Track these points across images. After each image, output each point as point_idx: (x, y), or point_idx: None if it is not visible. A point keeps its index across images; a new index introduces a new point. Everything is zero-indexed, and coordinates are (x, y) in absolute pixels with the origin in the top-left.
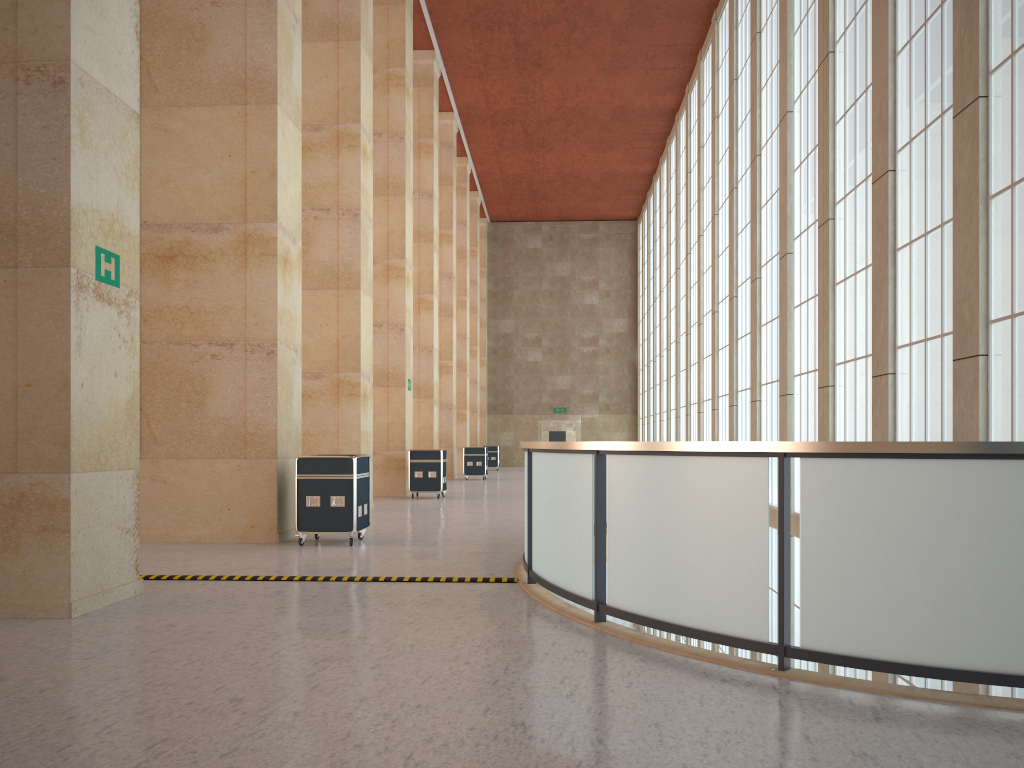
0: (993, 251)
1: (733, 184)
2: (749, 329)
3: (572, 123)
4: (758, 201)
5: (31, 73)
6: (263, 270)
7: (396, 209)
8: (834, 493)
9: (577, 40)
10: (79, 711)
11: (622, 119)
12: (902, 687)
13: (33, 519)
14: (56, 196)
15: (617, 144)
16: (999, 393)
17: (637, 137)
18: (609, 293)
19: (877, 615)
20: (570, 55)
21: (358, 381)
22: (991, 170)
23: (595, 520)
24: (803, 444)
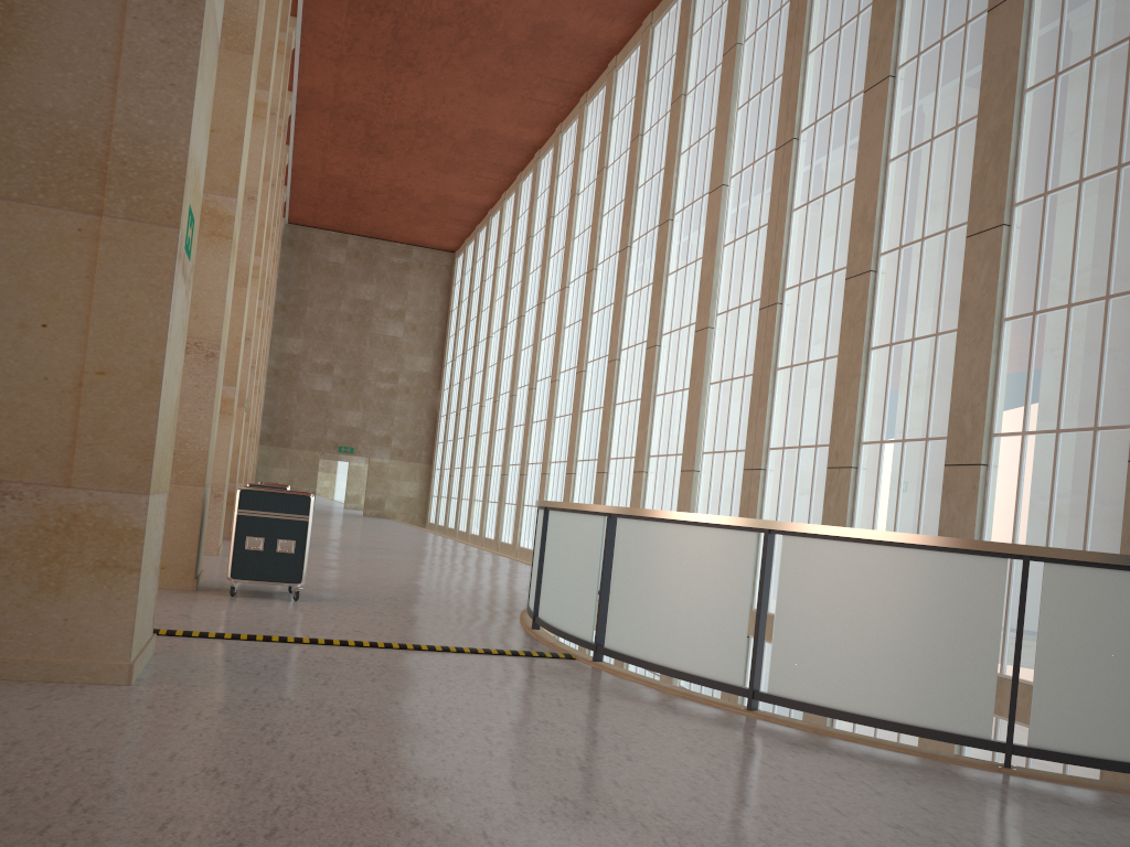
0: (1002, 369)
1: (627, 242)
2: (635, 396)
3: (423, 135)
4: (666, 267)
5: None
6: (212, 253)
7: None
8: (1078, 599)
9: (463, 49)
10: (408, 815)
11: (479, 144)
12: (1127, 785)
13: (88, 551)
14: (170, 134)
15: (464, 168)
16: (998, 502)
17: (488, 166)
18: (416, 327)
19: (1112, 717)
20: (449, 63)
21: (232, 397)
22: (1007, 294)
23: (759, 602)
24: (1054, 550)
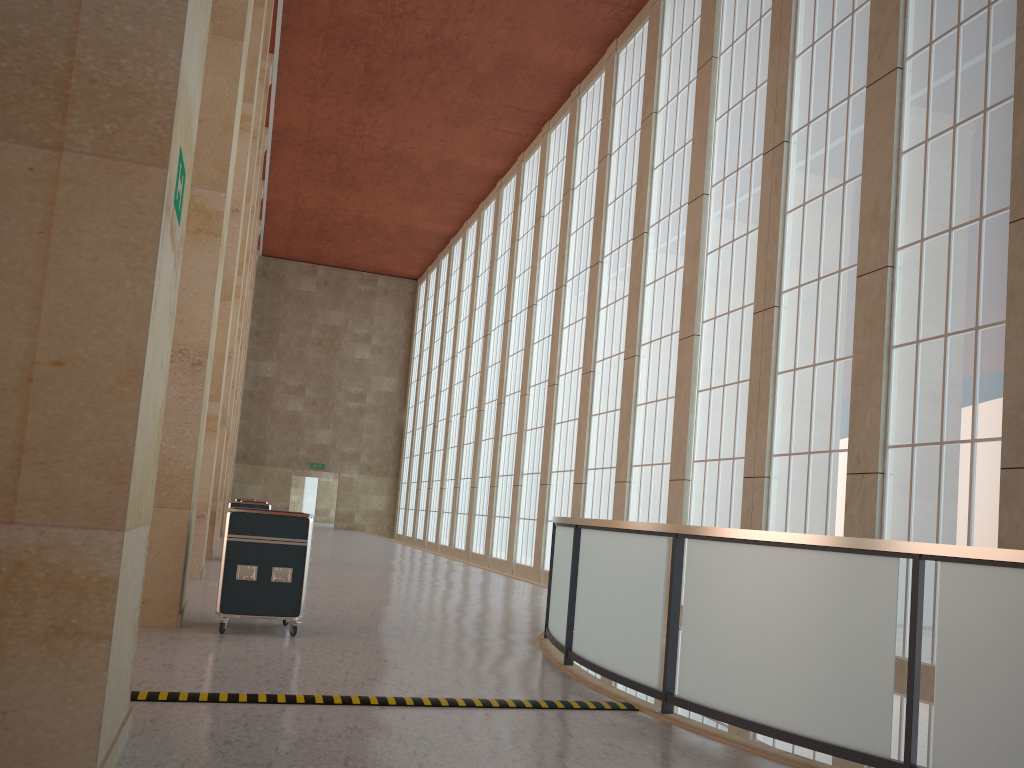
0: None
1: (599, 258)
2: (613, 406)
3: (392, 167)
4: (642, 278)
5: None
6: (199, 252)
7: None
8: None
9: (432, 81)
10: None
11: (444, 174)
12: None
13: (37, 613)
14: (155, 44)
15: (429, 199)
16: None
17: (452, 196)
18: (382, 350)
19: None
20: (418, 95)
21: (216, 413)
22: None
23: (911, 649)
24: None
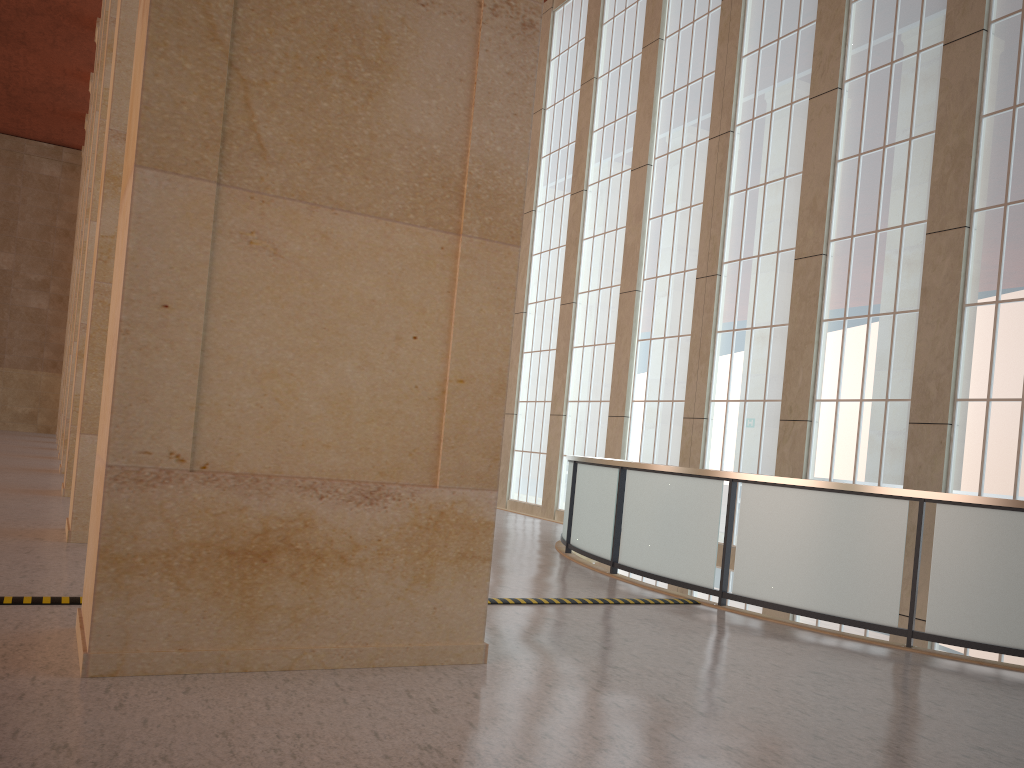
0: (964, 346)
1: (532, 206)
2: (547, 346)
3: None
4: (581, 232)
5: (500, 3)
6: None
7: None
8: None
9: None
10: None
11: None
12: None
13: (451, 544)
14: (513, 160)
15: None
16: (963, 455)
17: None
18: None
19: None
20: None
21: None
22: (968, 284)
23: (916, 559)
24: None
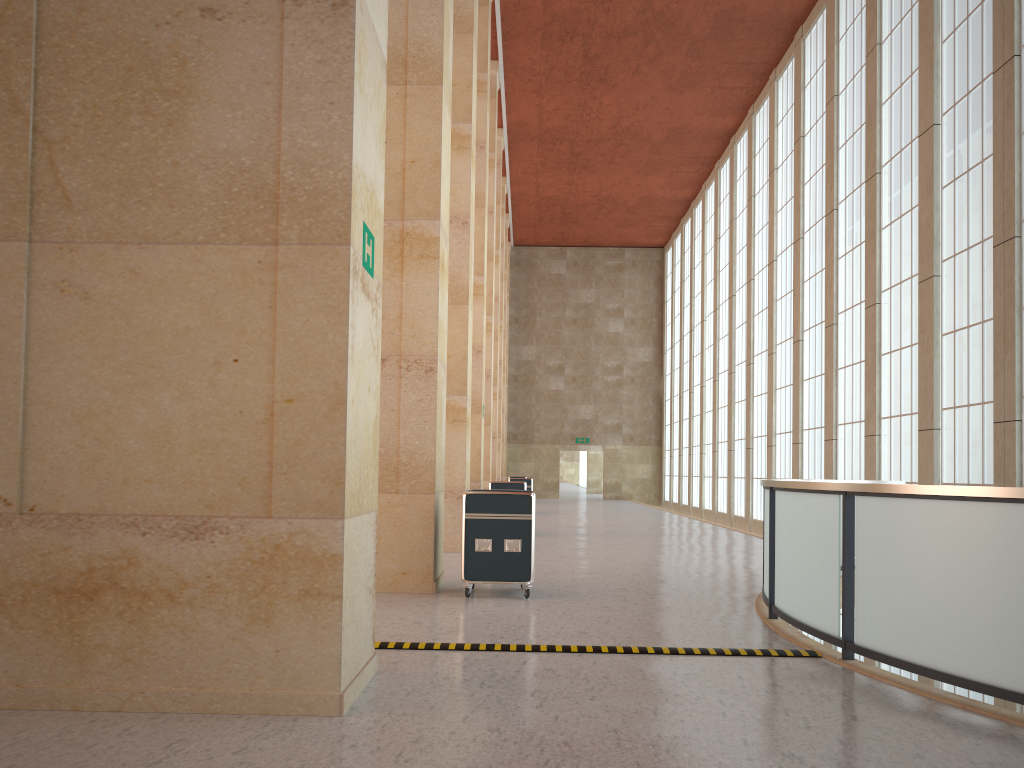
0: None
1: (833, 205)
2: (858, 358)
3: (622, 144)
4: (878, 222)
5: None
6: (422, 274)
7: (475, 222)
8: None
9: (649, 54)
10: None
11: (675, 141)
12: None
13: (291, 580)
14: (333, 152)
15: (663, 167)
16: None
17: (685, 160)
18: (634, 321)
19: None
20: (638, 70)
21: (464, 406)
22: None
23: None
24: None
